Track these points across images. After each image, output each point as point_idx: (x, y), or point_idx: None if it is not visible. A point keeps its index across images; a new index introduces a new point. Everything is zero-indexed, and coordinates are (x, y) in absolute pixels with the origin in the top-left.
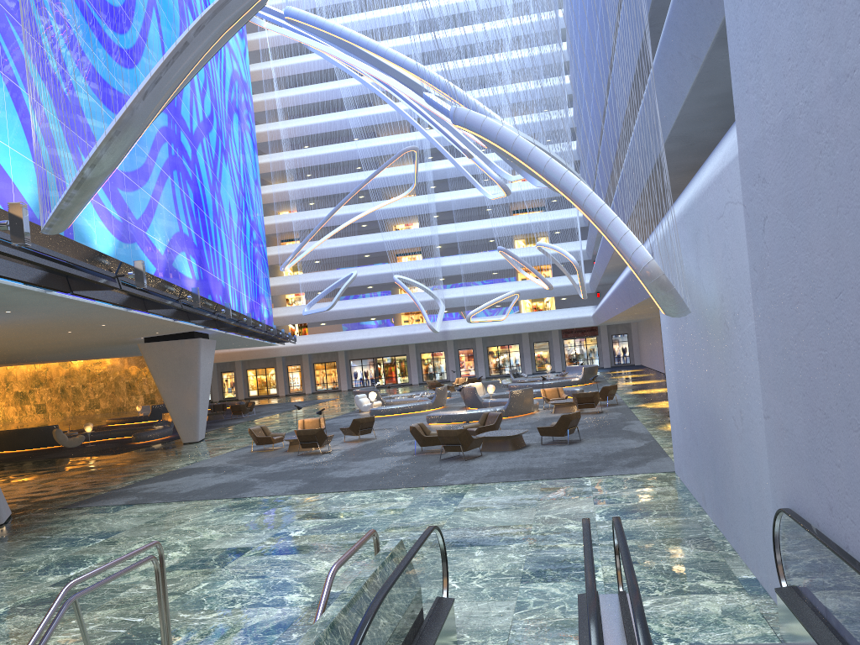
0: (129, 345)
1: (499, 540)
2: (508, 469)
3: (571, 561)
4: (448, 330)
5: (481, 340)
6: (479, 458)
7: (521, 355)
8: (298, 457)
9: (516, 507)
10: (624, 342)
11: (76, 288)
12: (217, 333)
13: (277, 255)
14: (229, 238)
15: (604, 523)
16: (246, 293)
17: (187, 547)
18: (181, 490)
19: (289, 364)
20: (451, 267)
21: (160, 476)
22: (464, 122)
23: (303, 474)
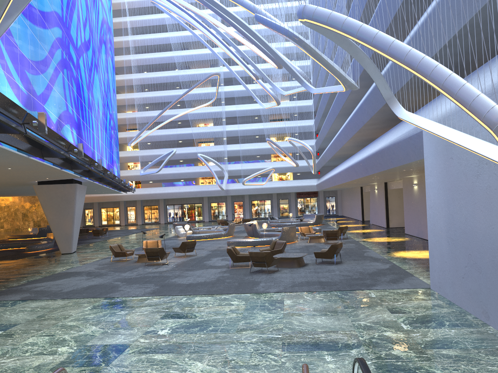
0: (26, 187)
1: (338, 345)
2: (304, 282)
3: (416, 370)
4: (229, 189)
5: (248, 196)
6: (278, 272)
7: (271, 206)
8: (145, 266)
9: (331, 314)
10: (333, 201)
11: None
12: (87, 182)
13: (124, 138)
14: (97, 121)
15: (413, 331)
16: (105, 158)
17: (74, 342)
18: (63, 289)
19: (128, 206)
20: (232, 151)
21: (47, 277)
22: (312, 15)
23: (153, 279)
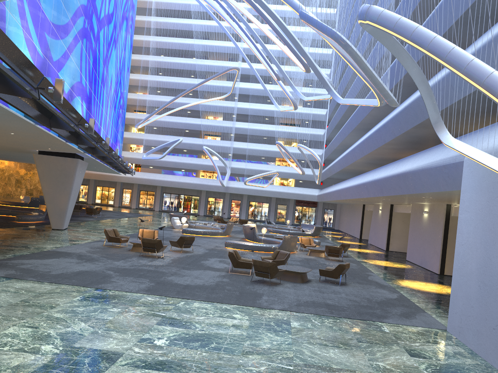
0: (26, 154)
1: None
2: (310, 301)
3: None
4: (229, 186)
5: (247, 196)
6: (280, 286)
7: (269, 210)
8: (140, 257)
9: (344, 347)
10: (331, 214)
11: None
12: (89, 158)
13: (131, 118)
14: (108, 98)
15: None
16: (110, 137)
17: (59, 340)
18: (52, 271)
19: (124, 188)
20: (238, 148)
21: (35, 254)
22: (377, 18)
23: (148, 274)
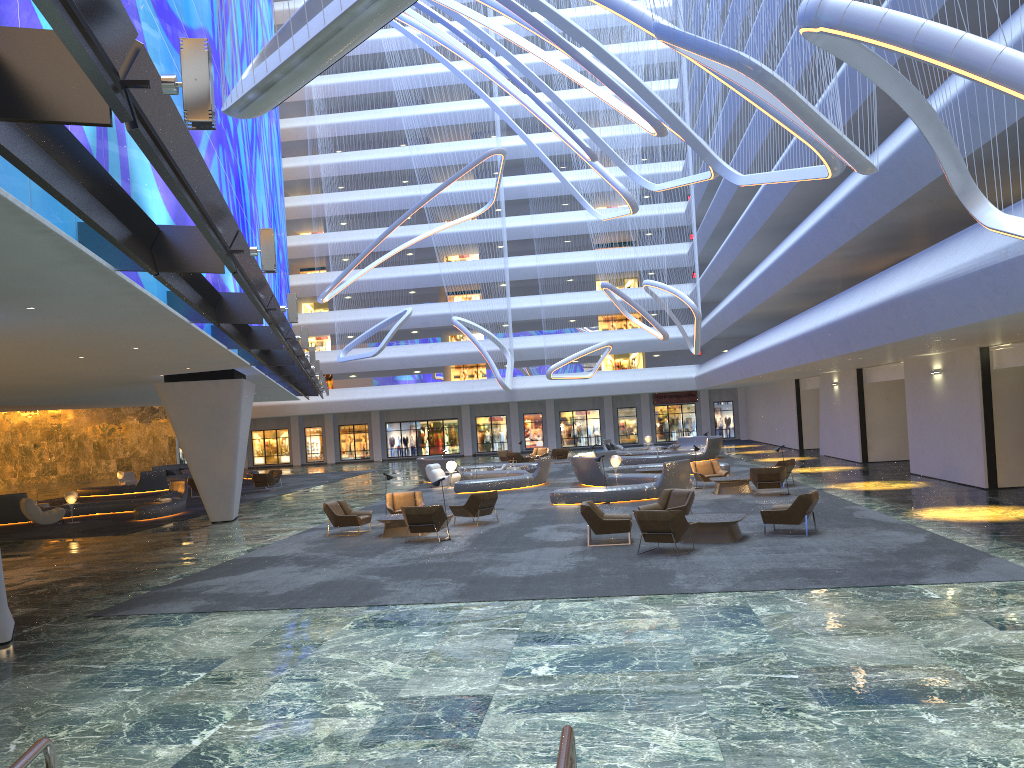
0: (134, 387)
1: (931, 693)
2: (767, 570)
3: None
4: (516, 389)
5: (553, 403)
6: (697, 553)
7: (601, 423)
8: (407, 545)
9: (871, 632)
10: (728, 411)
11: (166, 267)
12: (255, 375)
13: (299, 286)
14: None
15: None
16: None
17: (369, 692)
18: (269, 590)
19: (307, 426)
20: (521, 310)
21: (217, 569)
22: (841, 20)
23: (443, 570)
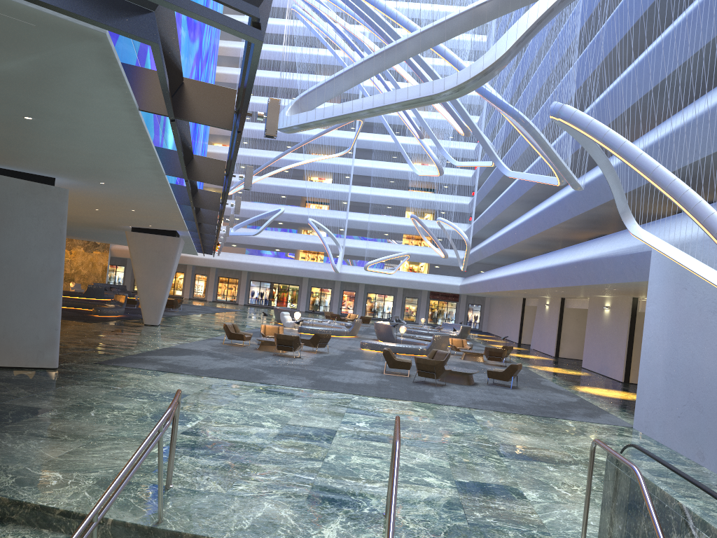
0: (106, 230)
1: (554, 460)
2: (485, 401)
3: None
4: (341, 273)
5: (364, 286)
6: (447, 387)
7: (393, 305)
8: (275, 356)
9: (533, 434)
10: (477, 311)
11: (193, 178)
12: (184, 236)
13: None
14: None
15: None
16: None
17: (272, 419)
18: (198, 366)
19: (197, 273)
20: (354, 222)
21: (161, 351)
22: (570, 118)
23: (299, 372)
